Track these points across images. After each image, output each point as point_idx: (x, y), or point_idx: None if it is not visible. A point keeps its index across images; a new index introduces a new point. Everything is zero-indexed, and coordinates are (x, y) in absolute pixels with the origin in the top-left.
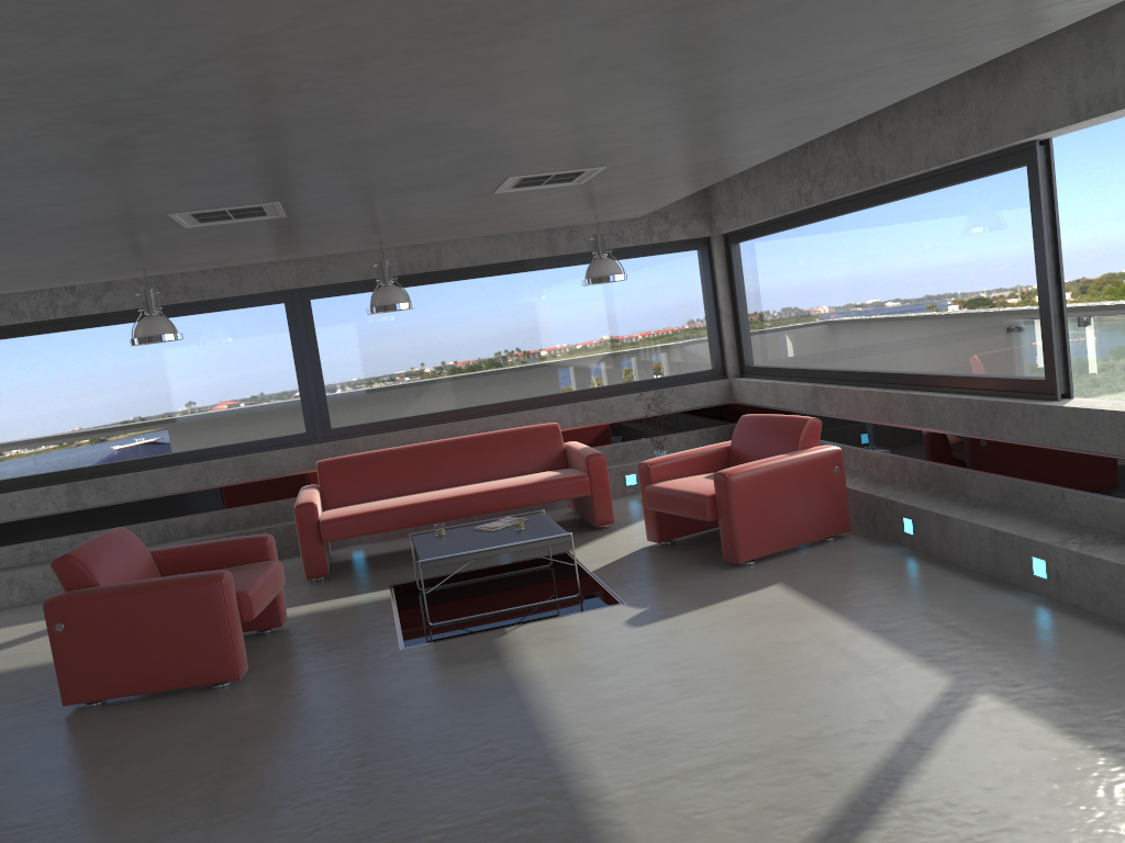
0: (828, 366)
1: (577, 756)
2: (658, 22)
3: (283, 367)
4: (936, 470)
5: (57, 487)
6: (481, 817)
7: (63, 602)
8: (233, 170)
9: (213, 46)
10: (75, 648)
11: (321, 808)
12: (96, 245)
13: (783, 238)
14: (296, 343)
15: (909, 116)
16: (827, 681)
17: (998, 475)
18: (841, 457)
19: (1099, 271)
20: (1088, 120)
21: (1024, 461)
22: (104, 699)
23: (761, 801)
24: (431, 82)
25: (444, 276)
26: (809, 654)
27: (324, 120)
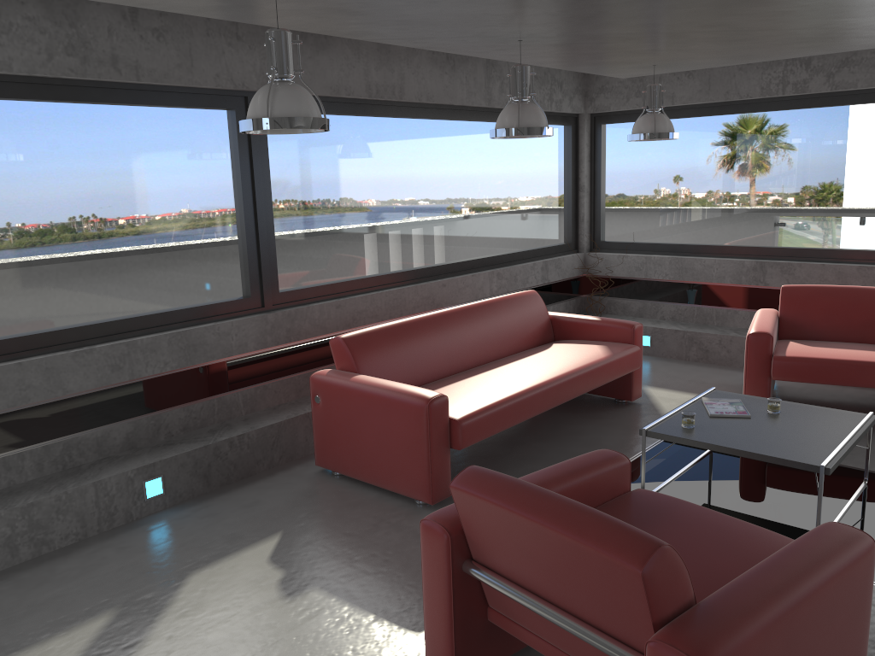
0: (760, 243)
1: None
2: None
3: (225, 202)
4: None
5: None
6: None
7: (729, 651)
8: None
9: None
10: None
11: None
12: None
13: (705, 123)
14: (246, 169)
15: None
16: None
17: None
18: None
19: None
20: None
21: None
22: None
23: None
24: None
25: (397, 109)
26: None
27: None
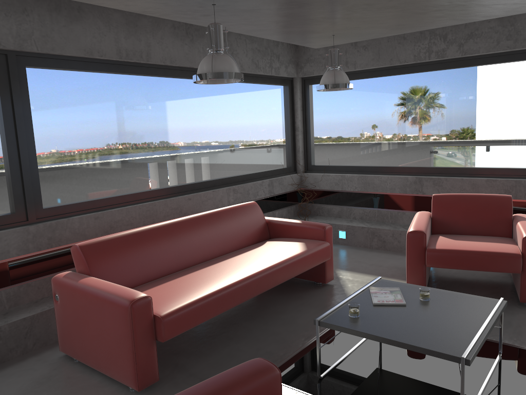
0: (419, 164)
1: None
2: None
3: None
4: None
5: None
6: None
7: None
8: None
9: None
10: None
11: None
12: None
13: (377, 82)
14: (8, 111)
15: None
16: None
17: None
18: None
19: None
20: None
21: None
22: None
23: None
24: None
25: (147, 69)
26: None
27: None
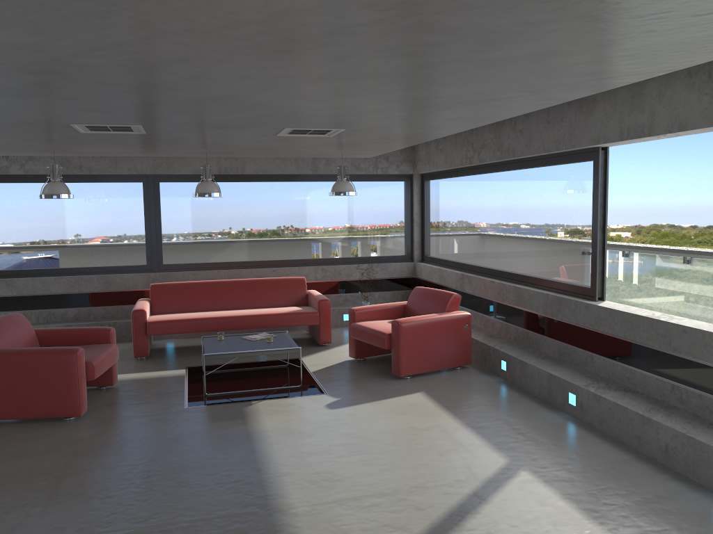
0: (472, 262)
1: (279, 484)
2: (367, 61)
3: (137, 222)
4: (525, 333)
5: None
6: (215, 515)
7: None
8: (112, 106)
9: (100, 43)
10: None
11: (118, 500)
12: (23, 135)
13: (455, 182)
14: (147, 208)
15: (531, 121)
16: (436, 453)
17: (558, 341)
18: (470, 319)
19: (649, 222)
20: (627, 140)
21: (573, 334)
22: None
23: (382, 521)
24: (233, 75)
25: (245, 178)
26: (429, 436)
27: (168, 86)
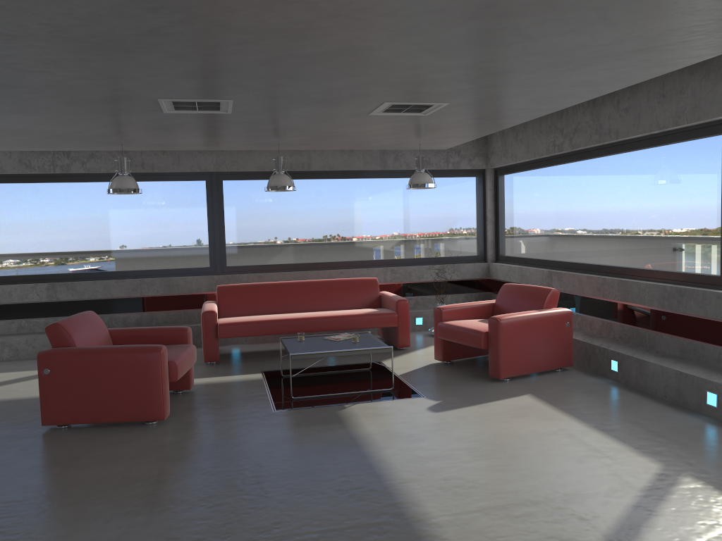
0: (560, 258)
1: (407, 491)
2: None
3: (200, 222)
4: (634, 331)
5: (41, 285)
6: (345, 525)
7: (51, 354)
8: (216, 67)
9: None
10: (55, 386)
11: (229, 509)
12: (101, 118)
13: (537, 173)
14: (210, 207)
15: (640, 97)
16: (575, 458)
17: (679, 337)
18: (571, 316)
19: None
20: None
21: (700, 329)
22: (71, 424)
23: (543, 533)
24: (379, 10)
25: (311, 174)
26: (558, 440)
27: (295, 32)
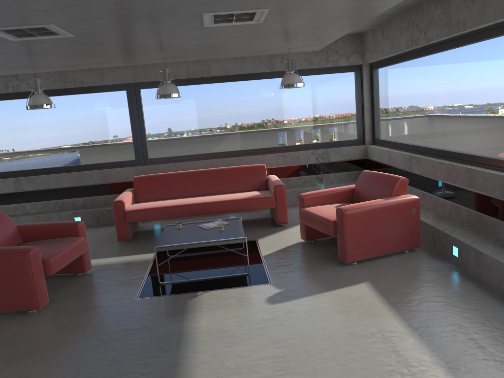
0: (420, 143)
1: None
2: None
3: (125, 124)
4: (478, 216)
5: (9, 179)
6: None
7: None
8: None
9: None
10: None
11: None
12: None
13: (402, 66)
14: (131, 112)
15: None
16: None
17: None
18: (418, 203)
19: None
20: None
21: None
22: None
23: None
24: None
25: (211, 79)
26: (370, 349)
27: None
